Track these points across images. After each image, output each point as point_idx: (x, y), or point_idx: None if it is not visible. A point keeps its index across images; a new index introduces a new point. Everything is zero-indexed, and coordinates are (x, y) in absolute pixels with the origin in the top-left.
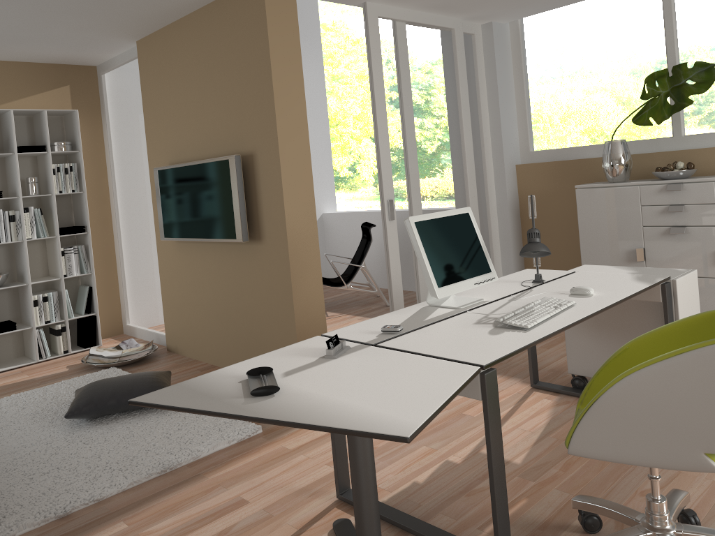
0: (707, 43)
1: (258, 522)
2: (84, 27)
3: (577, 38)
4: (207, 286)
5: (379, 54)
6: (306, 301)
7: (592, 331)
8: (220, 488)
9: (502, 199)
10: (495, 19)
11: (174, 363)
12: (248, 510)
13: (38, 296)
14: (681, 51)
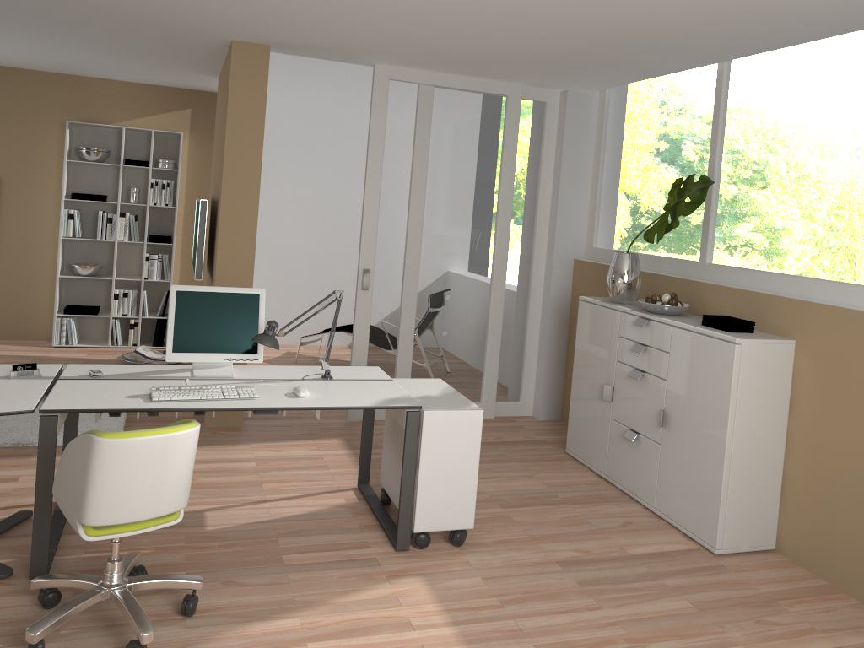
0: (744, 153)
1: None
2: (156, 65)
3: (646, 121)
4: None
5: (383, 118)
6: None
7: (392, 445)
8: (23, 467)
9: (546, 295)
10: (567, 87)
11: None
12: (7, 485)
13: (119, 291)
14: (722, 158)
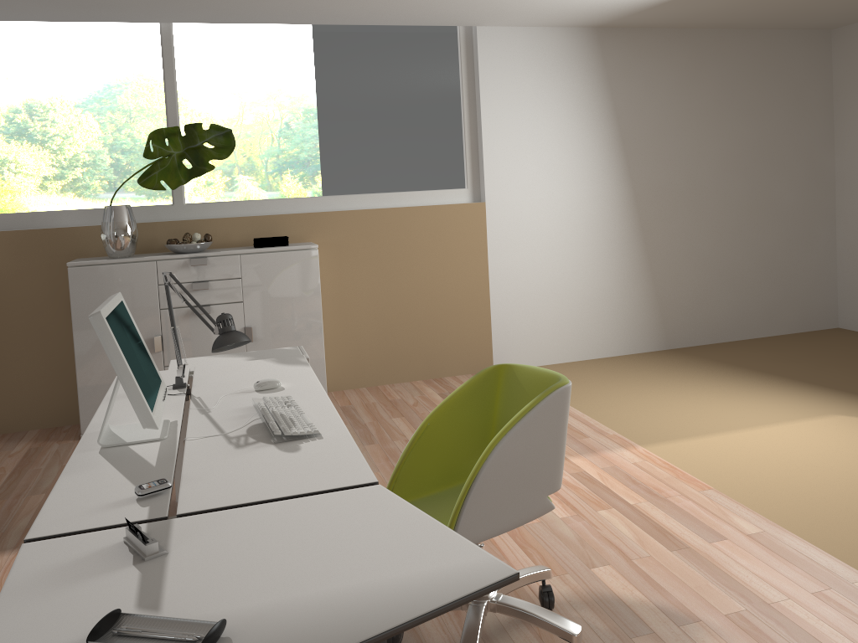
0: (210, 105)
1: None
2: None
3: (48, 67)
4: None
5: None
6: None
7: None
8: None
9: None
10: None
11: None
12: None
13: None
14: (183, 110)
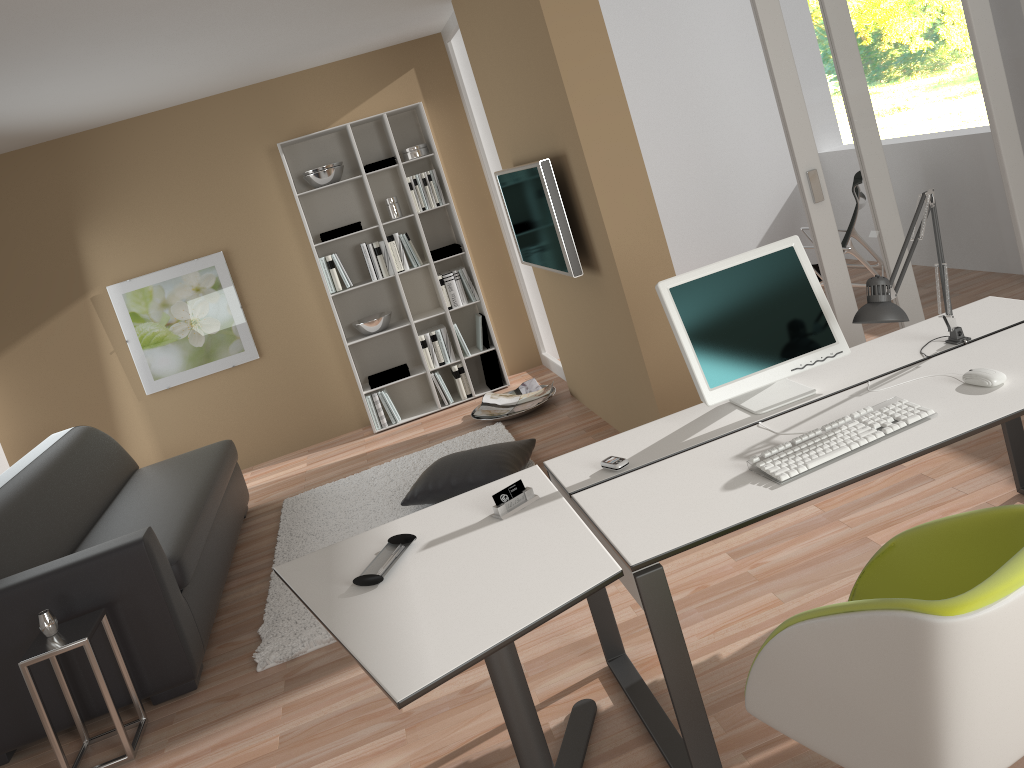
0: None
1: None
2: (372, 13)
3: None
4: (577, 323)
5: None
6: (665, 353)
7: None
8: None
9: None
10: None
11: (566, 416)
12: None
13: (424, 336)
14: None
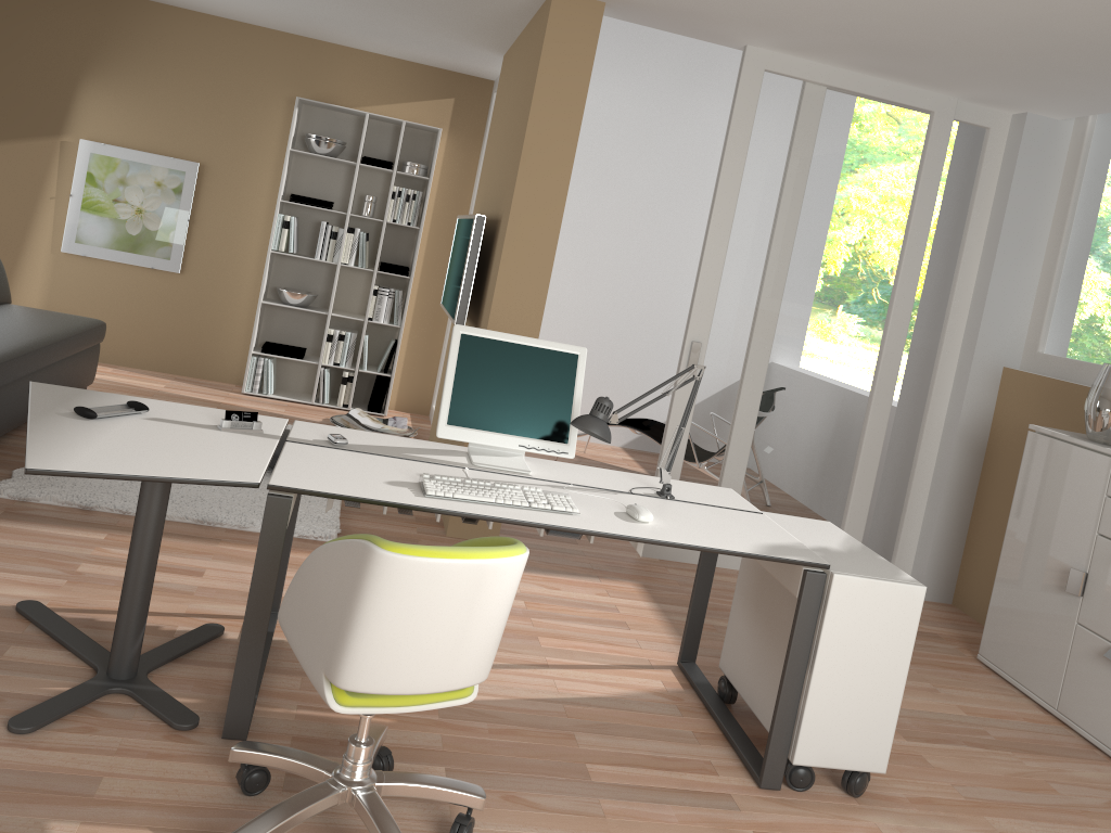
0: None
1: (175, 591)
2: (426, 28)
3: None
4: None
5: (748, 125)
6: None
7: (751, 615)
8: (208, 556)
9: (953, 415)
10: (1028, 108)
11: None
12: (188, 580)
13: (334, 332)
14: None
